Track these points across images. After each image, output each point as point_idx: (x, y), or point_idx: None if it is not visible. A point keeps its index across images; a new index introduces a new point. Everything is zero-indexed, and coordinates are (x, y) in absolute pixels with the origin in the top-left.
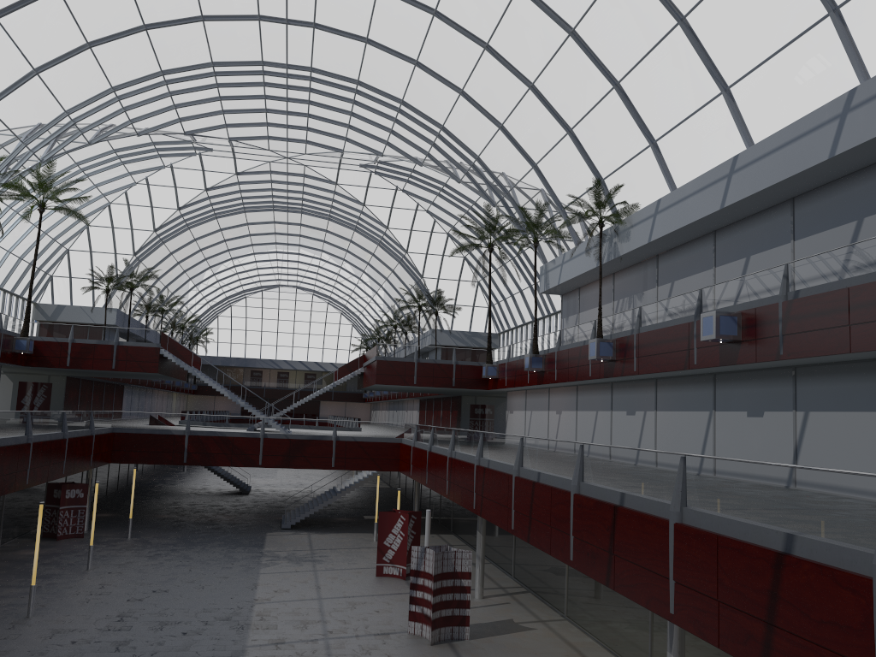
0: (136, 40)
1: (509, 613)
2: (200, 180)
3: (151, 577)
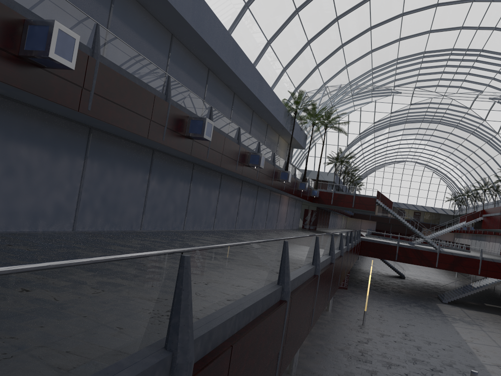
0: (392, 46)
1: None
2: (389, 108)
3: (399, 316)
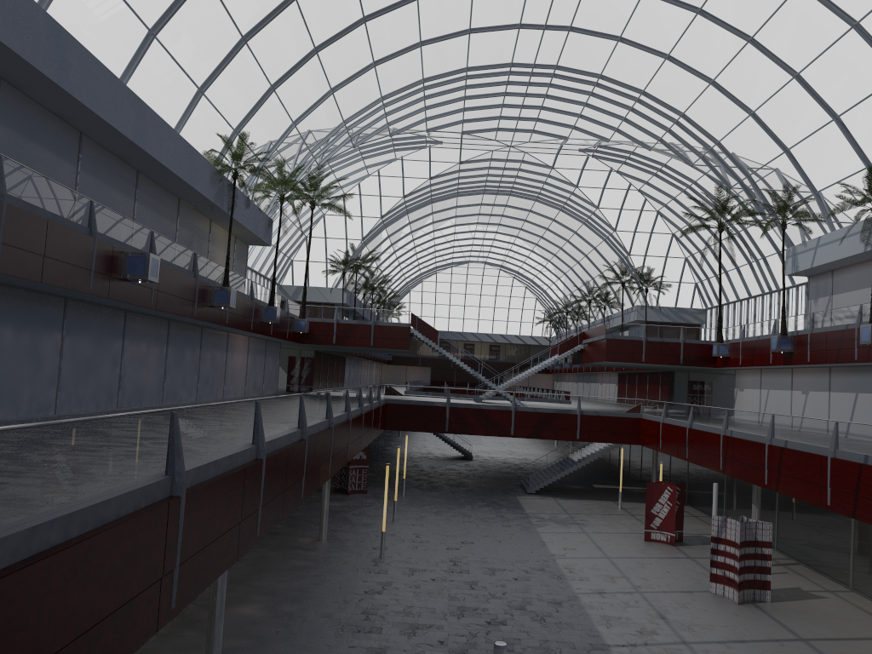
0: (410, 55)
1: (793, 582)
2: (426, 170)
3: (450, 530)
